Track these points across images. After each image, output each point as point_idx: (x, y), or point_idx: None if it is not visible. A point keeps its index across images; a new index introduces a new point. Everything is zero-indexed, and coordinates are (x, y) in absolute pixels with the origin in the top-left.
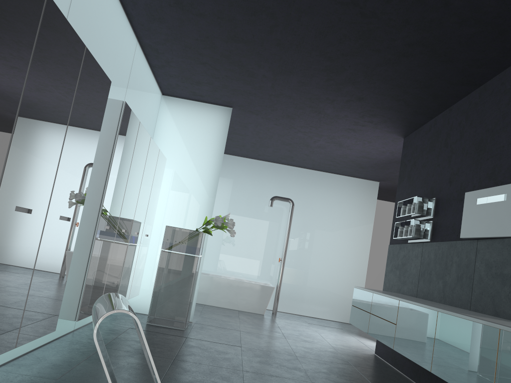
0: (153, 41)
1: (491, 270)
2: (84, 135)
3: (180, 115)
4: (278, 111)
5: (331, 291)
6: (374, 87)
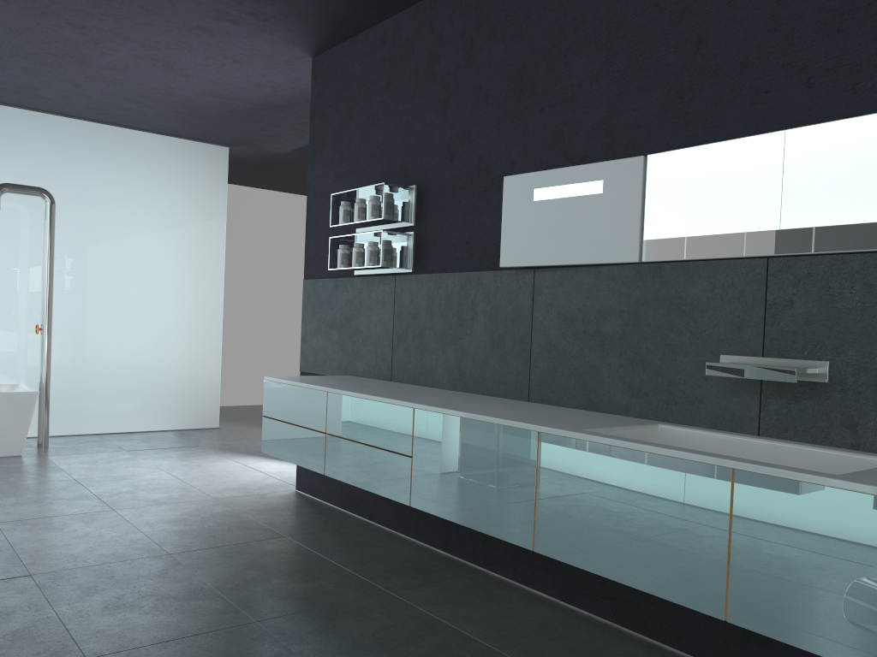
0: None
1: (573, 325)
2: None
3: None
4: None
5: (157, 375)
6: None
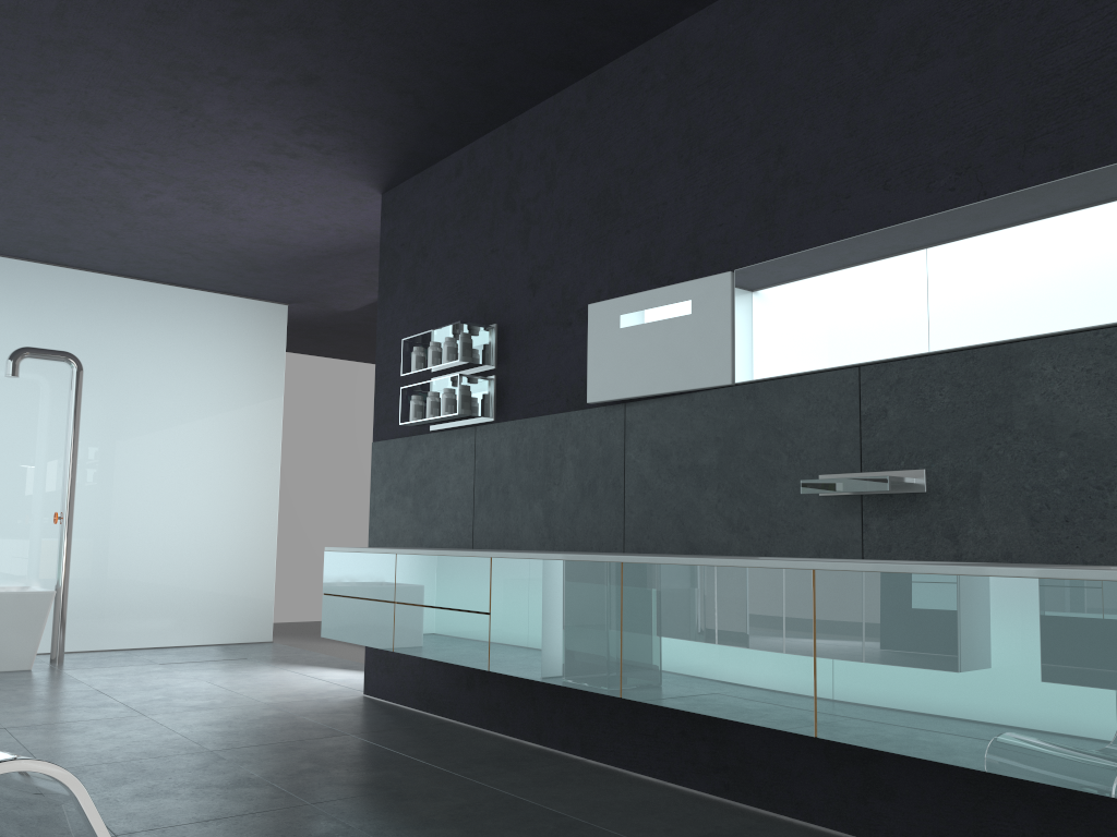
0: None
1: (668, 461)
2: None
3: None
4: (58, 96)
5: (198, 576)
6: (357, 51)
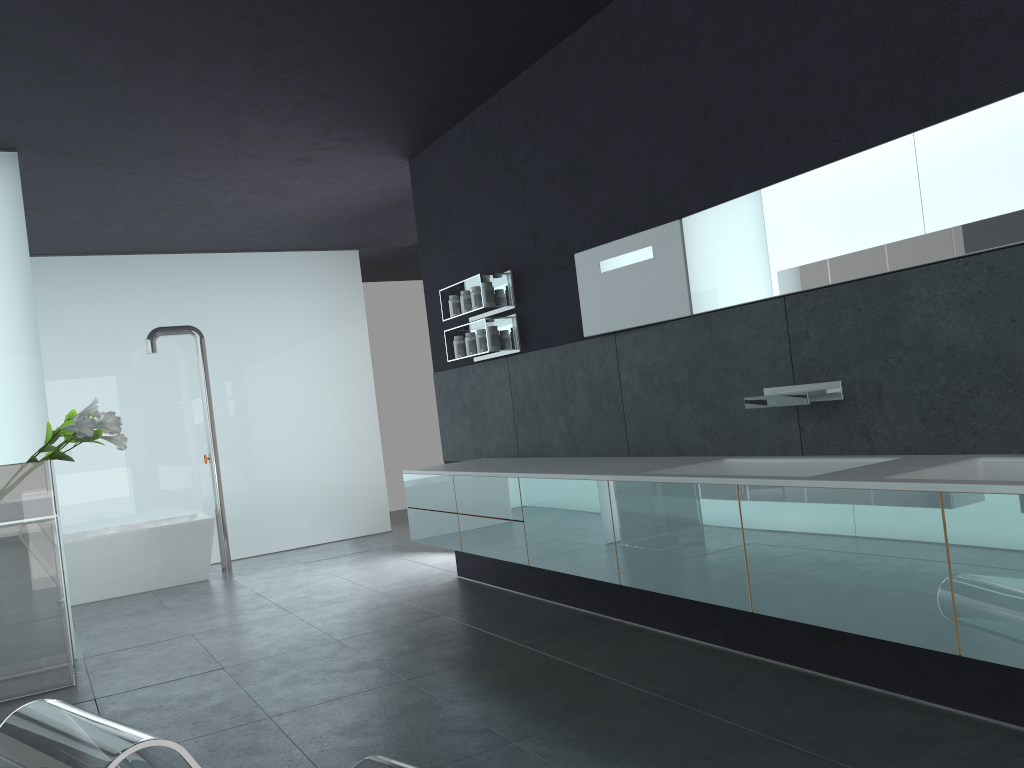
0: None
1: (652, 381)
2: None
3: None
4: (138, 144)
5: (323, 486)
6: (355, 71)
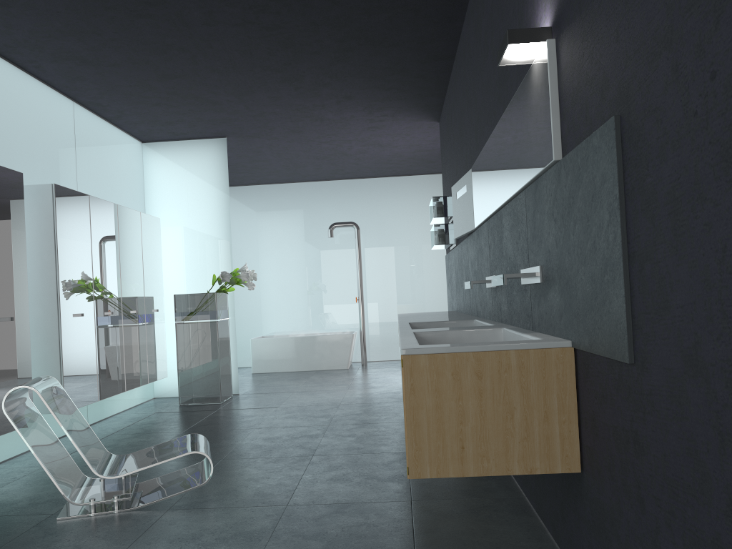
0: (90, 97)
1: (472, 268)
2: (2, 236)
3: (169, 162)
4: (278, 129)
5: None
6: (350, 84)
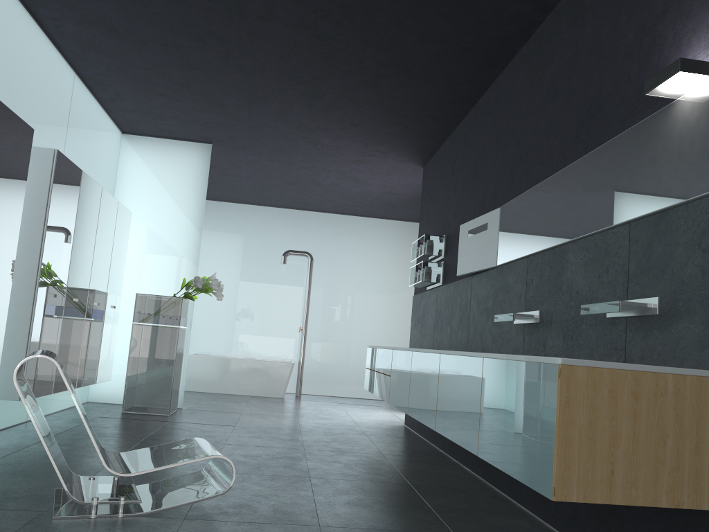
0: (95, 72)
1: (480, 306)
2: (5, 191)
3: (148, 158)
4: (268, 145)
5: None
6: (364, 111)
